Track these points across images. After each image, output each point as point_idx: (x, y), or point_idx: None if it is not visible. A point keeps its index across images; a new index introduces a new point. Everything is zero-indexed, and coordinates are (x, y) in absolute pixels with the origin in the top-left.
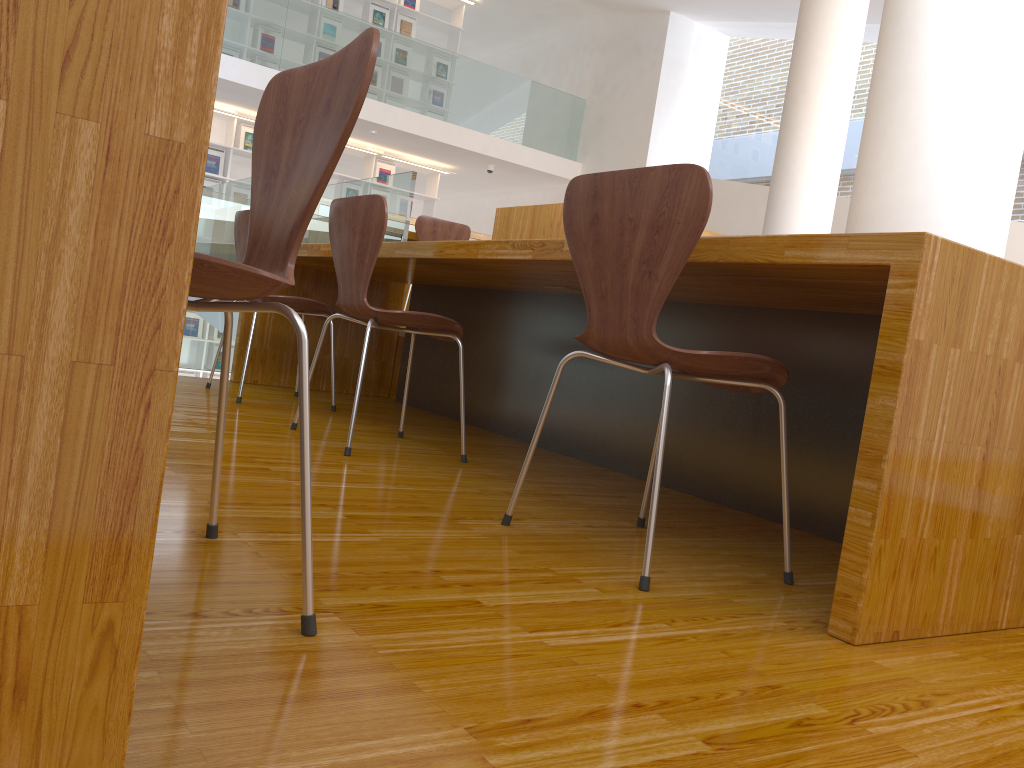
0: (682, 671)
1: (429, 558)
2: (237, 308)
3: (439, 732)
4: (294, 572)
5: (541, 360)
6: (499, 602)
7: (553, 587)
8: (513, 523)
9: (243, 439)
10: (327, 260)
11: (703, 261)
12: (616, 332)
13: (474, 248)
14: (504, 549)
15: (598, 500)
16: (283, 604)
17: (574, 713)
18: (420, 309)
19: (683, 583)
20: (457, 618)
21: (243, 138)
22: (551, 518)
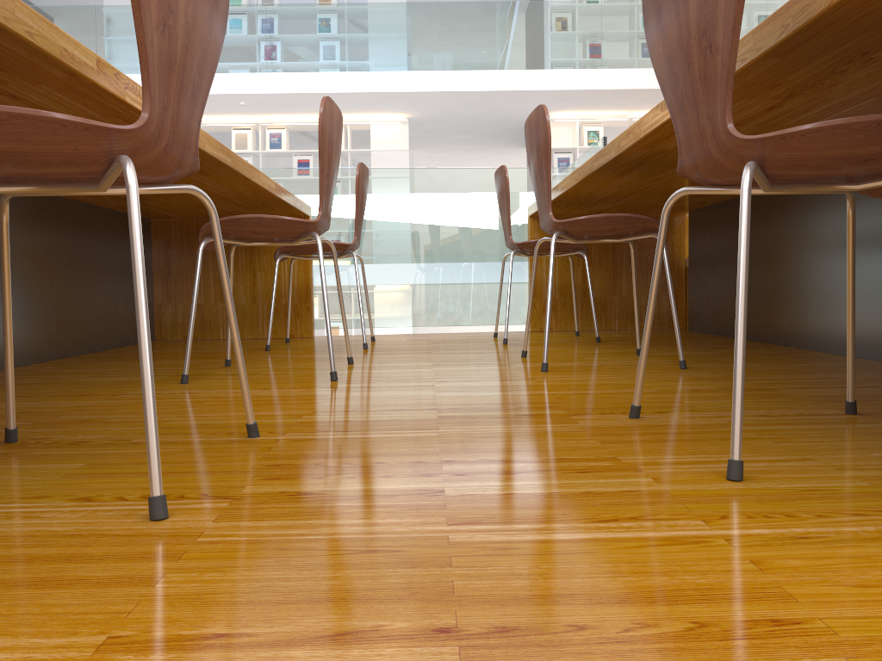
0: (622, 586)
1: (464, 450)
2: (107, 175)
3: (64, 639)
4: (273, 463)
5: (807, 254)
6: (470, 492)
7: (585, 477)
8: (648, 416)
9: (454, 367)
10: (573, 200)
11: (816, 15)
12: (699, 145)
13: (637, 129)
14: (586, 440)
15: (824, 391)
16: (196, 491)
17: (313, 632)
18: (697, 234)
19: (824, 472)
20: (376, 507)
21: (586, 137)
22: (716, 410)
